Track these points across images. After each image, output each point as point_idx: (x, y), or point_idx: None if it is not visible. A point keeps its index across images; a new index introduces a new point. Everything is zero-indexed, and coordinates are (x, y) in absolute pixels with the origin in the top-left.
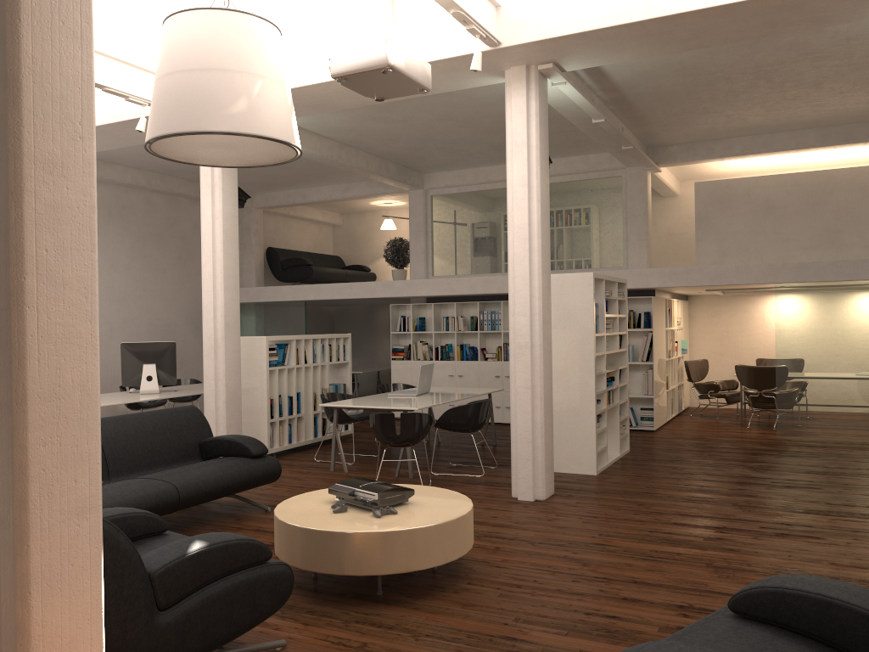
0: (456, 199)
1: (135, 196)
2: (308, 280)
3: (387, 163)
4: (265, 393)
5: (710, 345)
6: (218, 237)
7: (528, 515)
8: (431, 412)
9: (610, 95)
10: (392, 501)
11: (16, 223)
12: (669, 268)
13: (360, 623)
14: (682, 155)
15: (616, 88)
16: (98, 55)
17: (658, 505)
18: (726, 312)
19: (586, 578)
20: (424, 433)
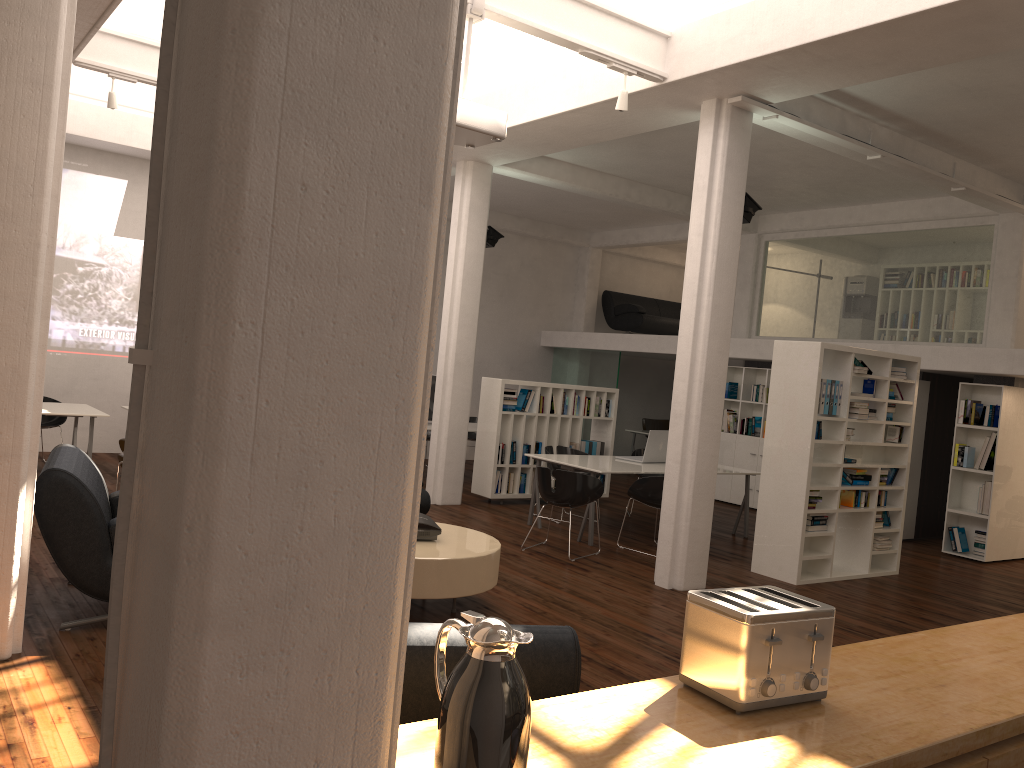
0: (792, 247)
1: None
2: (639, 330)
3: None
4: (494, 436)
5: None
6: (458, 275)
7: (633, 598)
8: None
9: (900, 125)
10: None
11: None
12: (1020, 350)
13: None
14: None
15: (899, 117)
16: None
17: None
18: None
19: None
20: (585, 496)
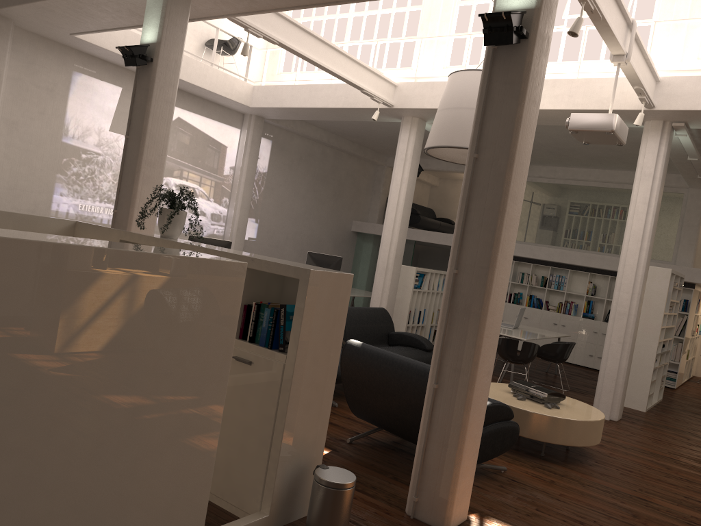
0: (544, 187)
1: (316, 148)
2: (414, 225)
3: None
4: (407, 306)
5: None
6: (402, 195)
7: (610, 429)
8: None
9: None
10: (553, 400)
11: (499, 227)
12: None
13: (541, 469)
14: None
15: None
16: (364, 69)
17: None
18: None
19: (673, 477)
20: (534, 358)
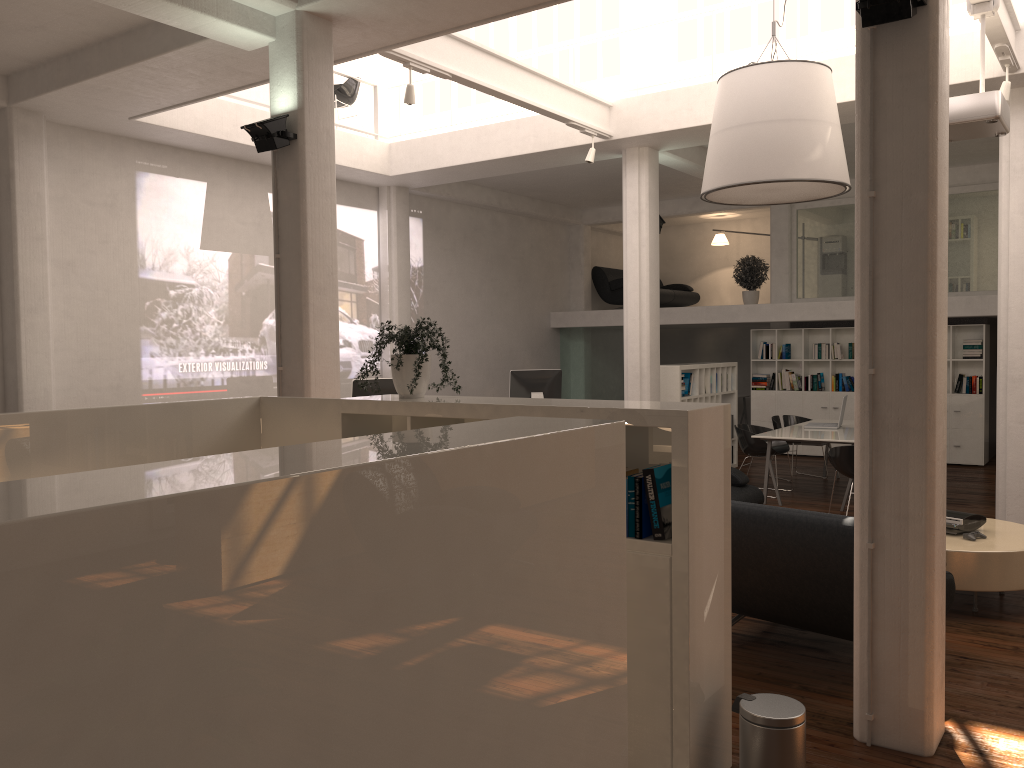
0: (827, 214)
1: (484, 217)
2: None
3: None
4: None
5: None
6: (644, 265)
7: None
8: (829, 446)
9: None
10: (971, 527)
11: (931, 294)
12: None
13: (988, 632)
14: None
15: None
16: (565, 90)
17: None
18: None
19: None
20: None
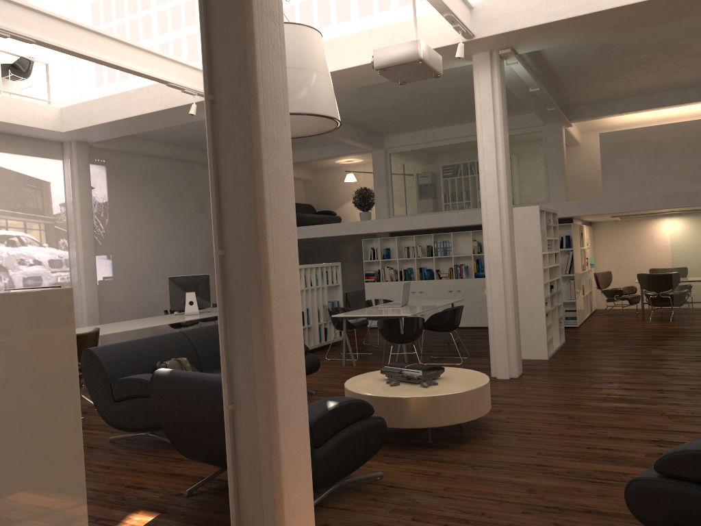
0: (409, 155)
1: (162, 164)
2: None
3: (358, 130)
4: None
5: (611, 260)
6: None
7: (510, 388)
8: None
9: (542, 69)
10: (431, 376)
11: (259, 182)
12: (585, 201)
13: (427, 461)
14: (590, 113)
15: (547, 64)
16: (163, 59)
17: (605, 377)
18: (622, 234)
19: (576, 426)
20: (420, 332)
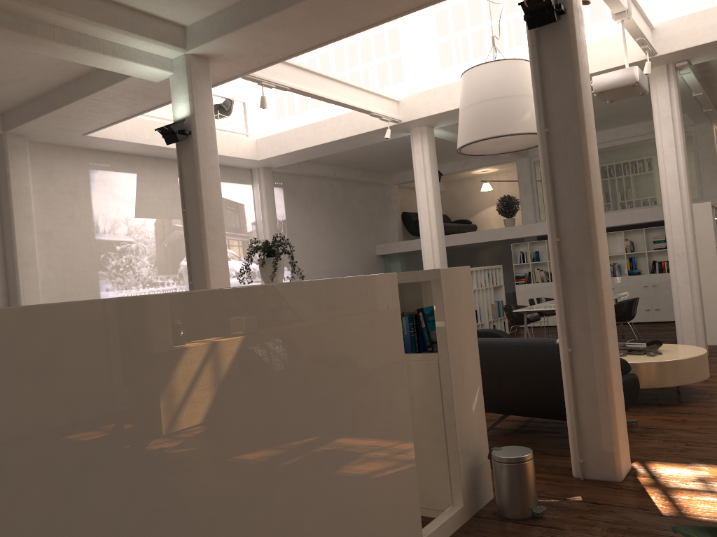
0: None
1: (324, 184)
2: None
3: None
4: None
5: None
6: (431, 203)
7: None
8: None
9: (703, 75)
10: (652, 348)
11: (588, 188)
12: None
13: (666, 413)
14: None
15: (710, 70)
16: (367, 93)
17: None
18: None
19: None
20: None
